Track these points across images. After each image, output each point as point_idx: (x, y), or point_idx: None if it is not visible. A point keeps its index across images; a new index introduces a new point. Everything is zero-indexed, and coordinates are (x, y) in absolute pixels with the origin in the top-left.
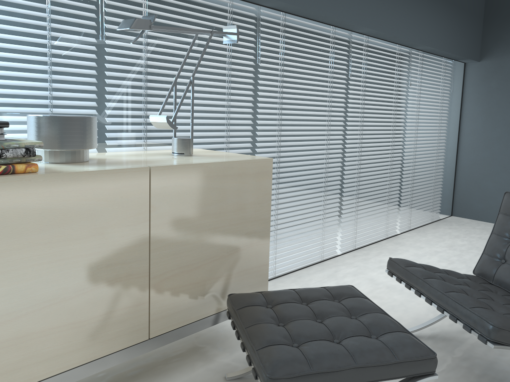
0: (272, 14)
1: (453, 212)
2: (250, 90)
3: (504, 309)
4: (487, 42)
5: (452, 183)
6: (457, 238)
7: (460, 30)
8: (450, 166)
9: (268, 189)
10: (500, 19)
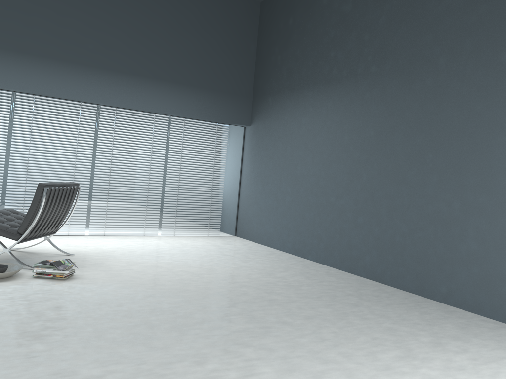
0: (22, 95)
1: (236, 233)
2: (2, 131)
3: None
4: (253, 112)
5: (235, 212)
6: (192, 241)
7: (217, 104)
8: (230, 198)
9: None
10: (258, 98)
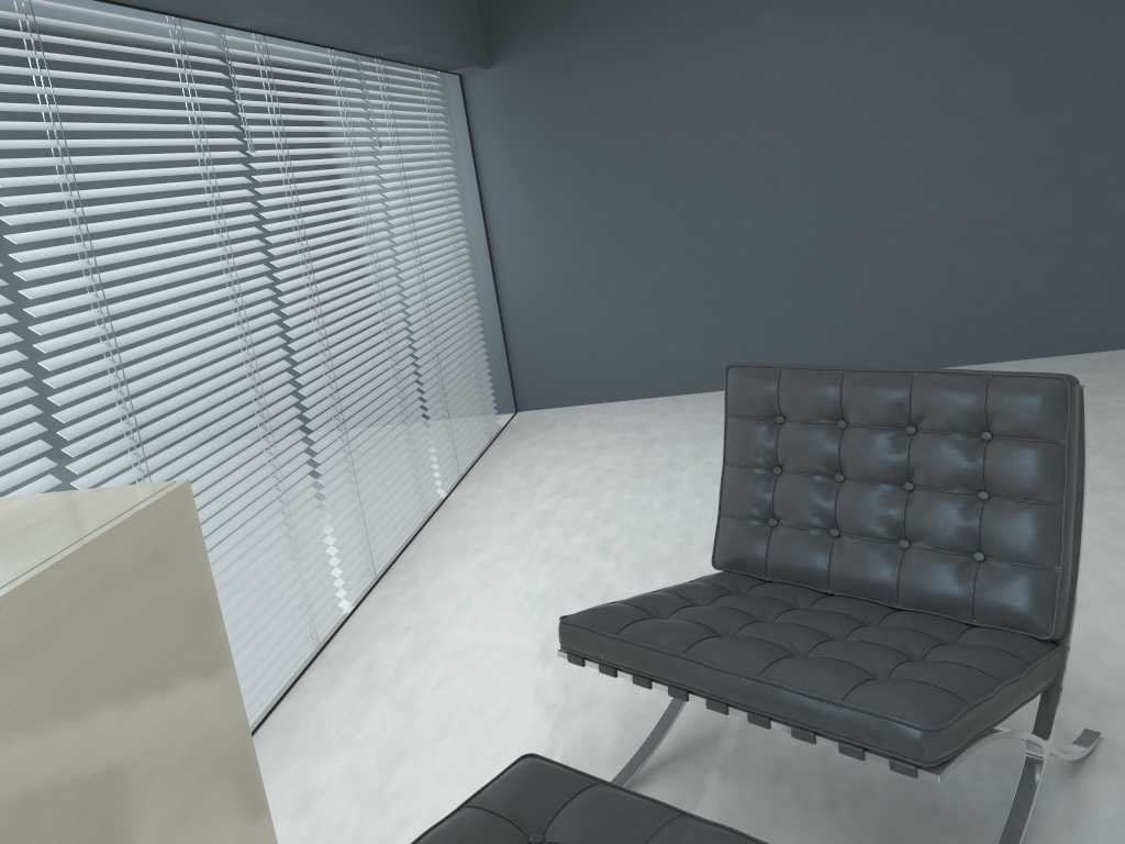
0: None
1: (519, 403)
2: None
3: (880, 656)
4: (494, 23)
5: (503, 344)
6: (562, 462)
7: (444, 0)
8: (491, 308)
9: (203, 583)
10: None
